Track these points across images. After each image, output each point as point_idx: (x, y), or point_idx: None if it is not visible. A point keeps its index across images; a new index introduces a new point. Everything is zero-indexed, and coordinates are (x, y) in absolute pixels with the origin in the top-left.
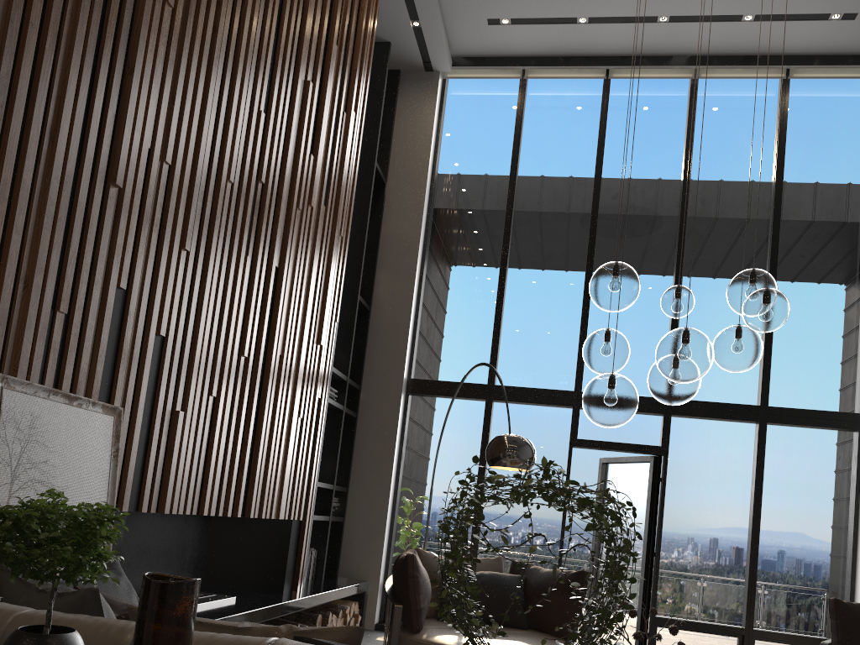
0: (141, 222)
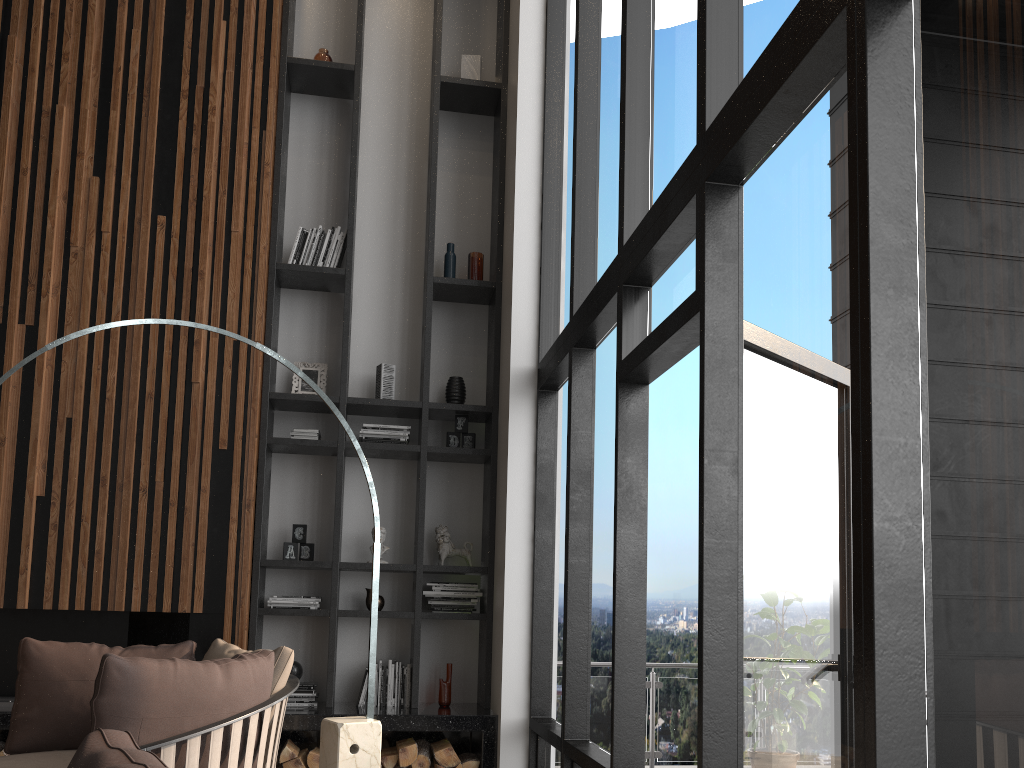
0: None
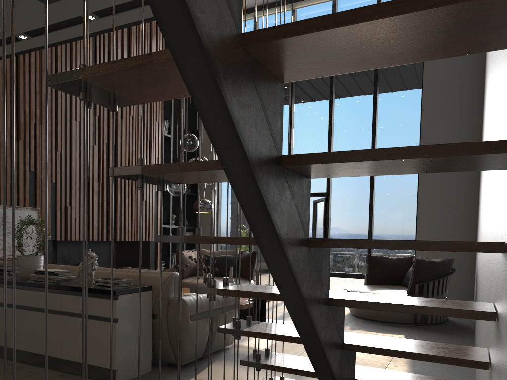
0: (36, 147)
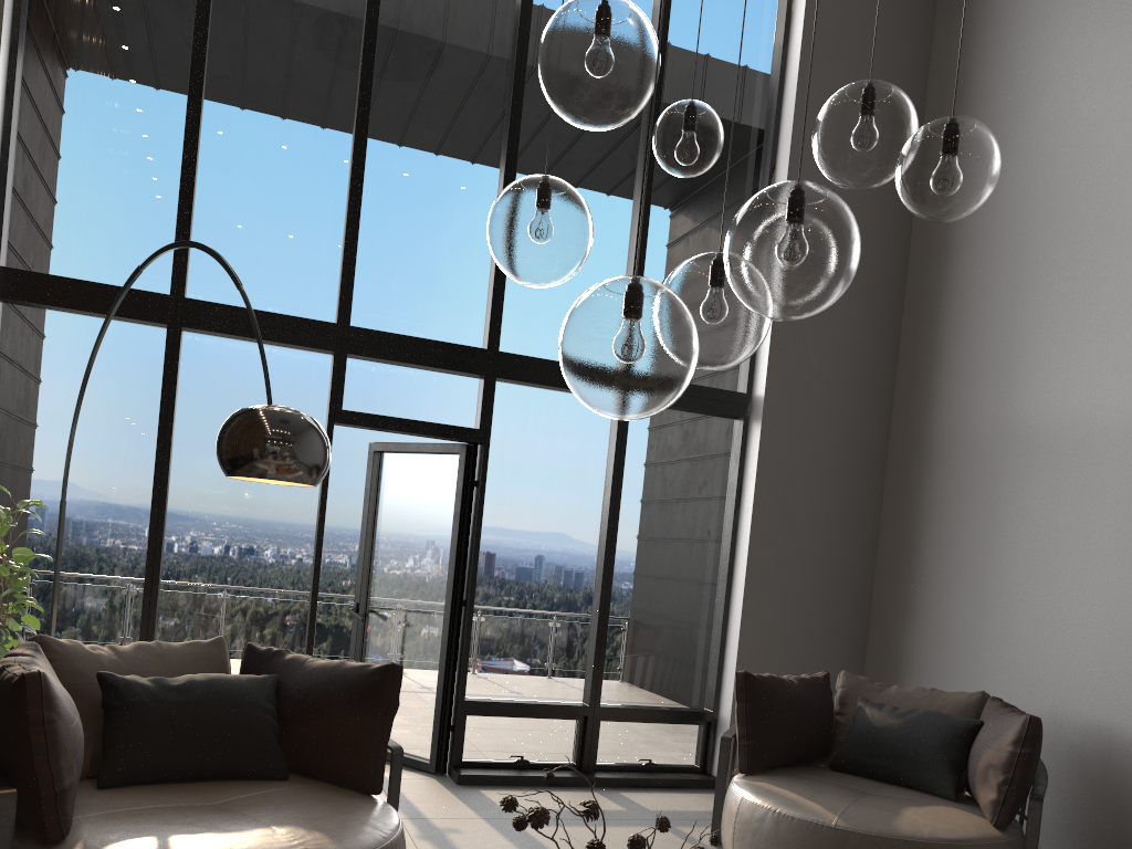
0: None
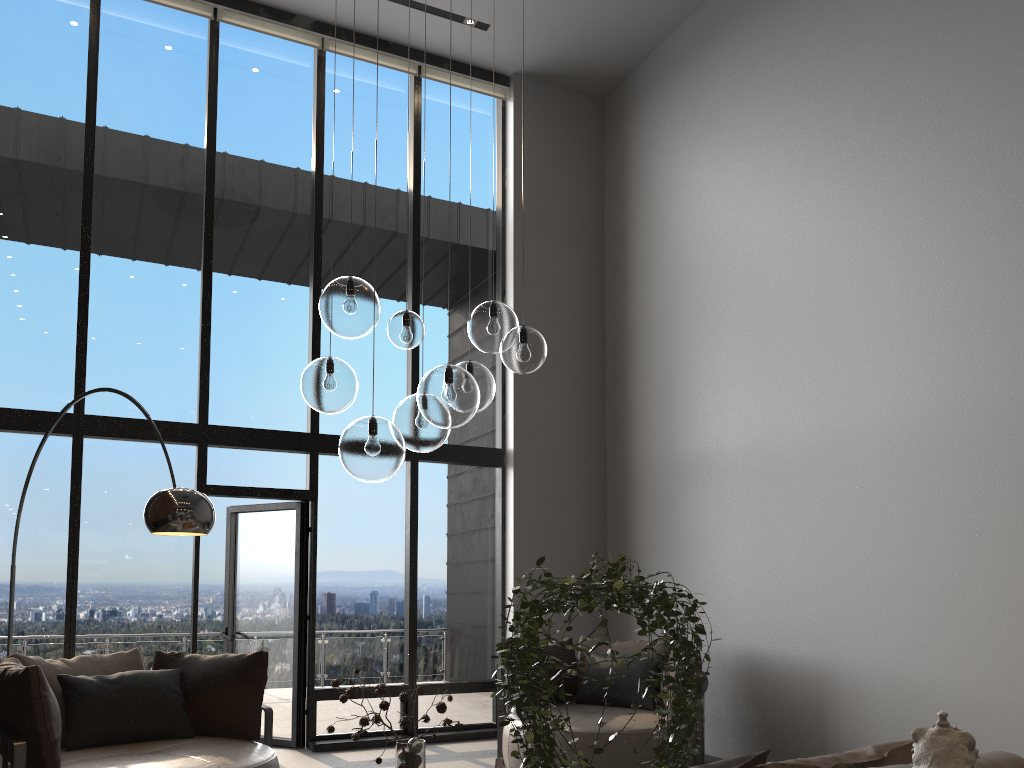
0: None
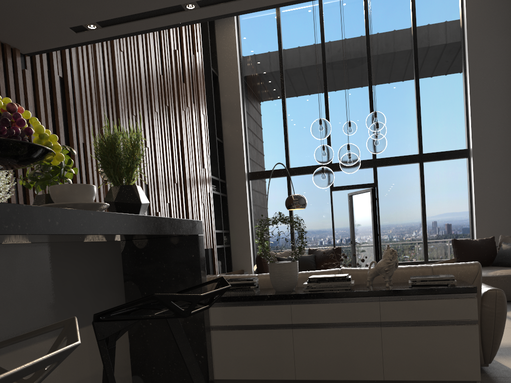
0: None
